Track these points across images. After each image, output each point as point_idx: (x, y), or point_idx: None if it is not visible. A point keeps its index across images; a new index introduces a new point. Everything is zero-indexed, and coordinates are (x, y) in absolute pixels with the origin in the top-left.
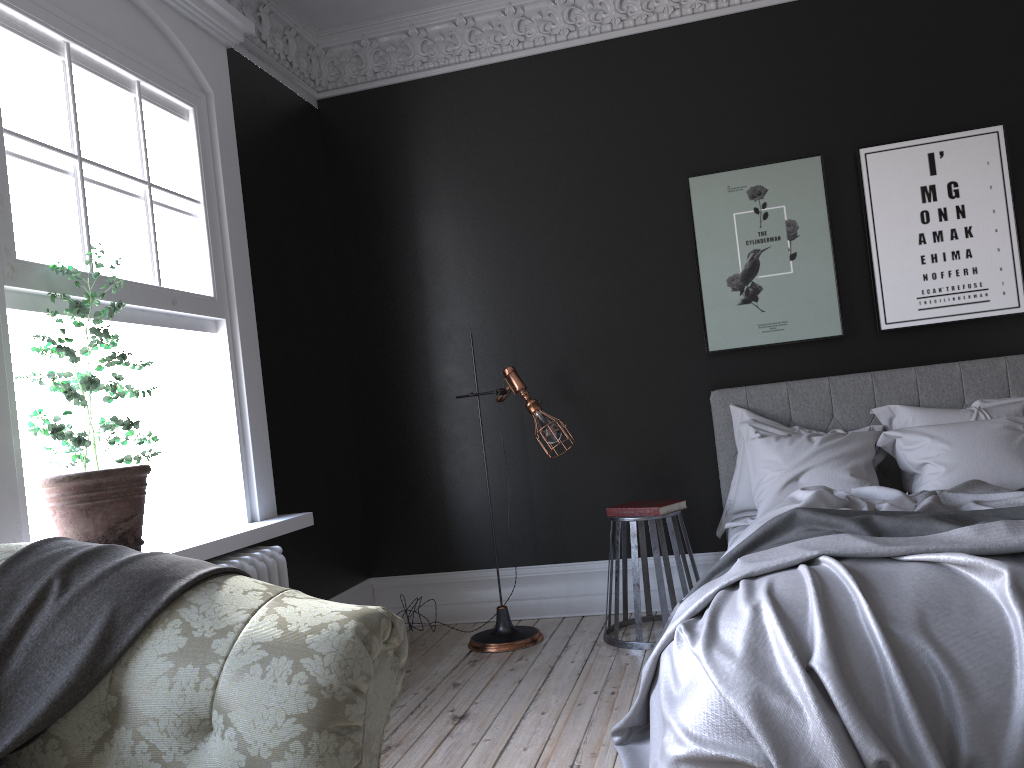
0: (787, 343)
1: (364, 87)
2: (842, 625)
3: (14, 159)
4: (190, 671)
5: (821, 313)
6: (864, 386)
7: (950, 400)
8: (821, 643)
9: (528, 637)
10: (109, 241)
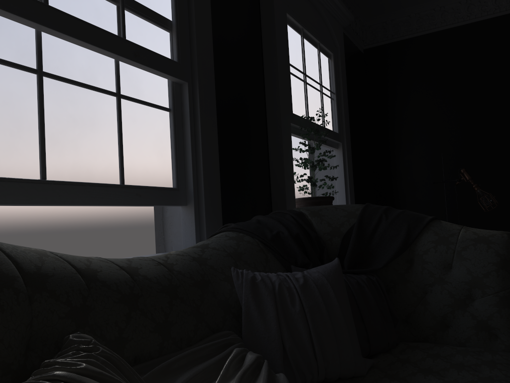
0: None
1: (386, 42)
2: None
3: (291, 75)
4: (442, 247)
5: None
6: None
7: None
8: None
9: None
10: (312, 108)
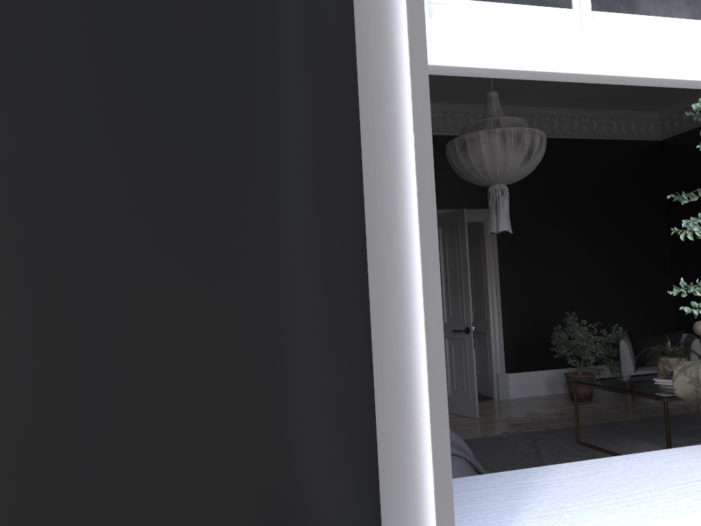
0: None
1: None
2: None
3: None
4: None
5: None
6: None
7: None
8: None
9: None
10: None
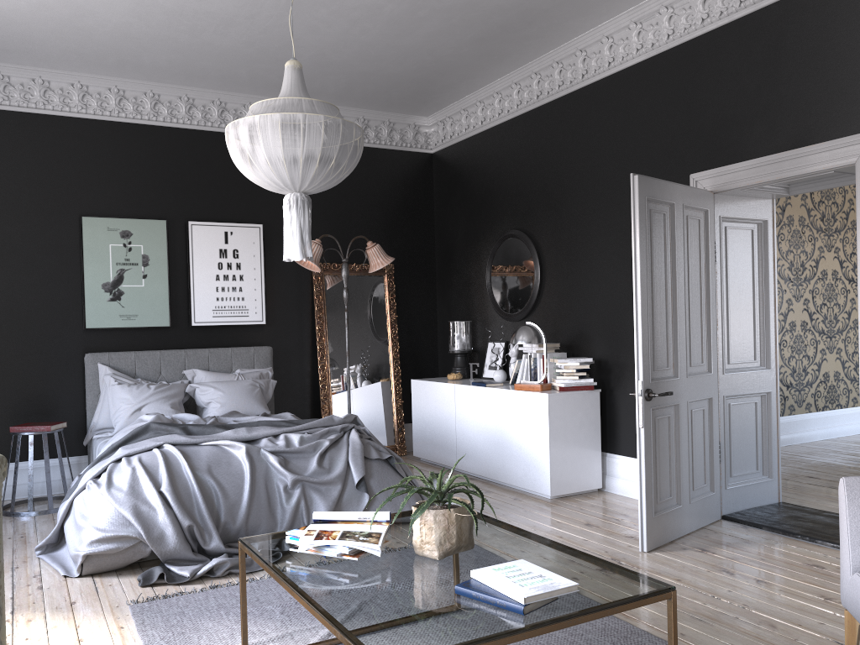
0: (137, 328)
1: None
2: (175, 473)
3: None
4: None
5: (159, 312)
6: (180, 357)
7: (225, 368)
8: (166, 480)
9: None
10: None
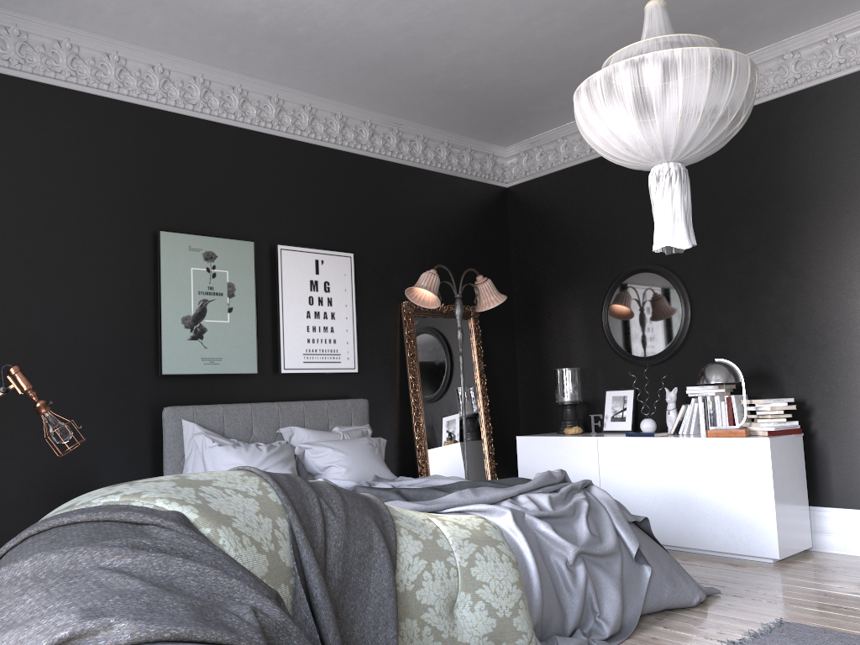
0: (221, 375)
1: None
2: None
3: None
4: (439, 564)
5: (245, 355)
6: (273, 412)
7: (322, 425)
8: None
9: None
10: None
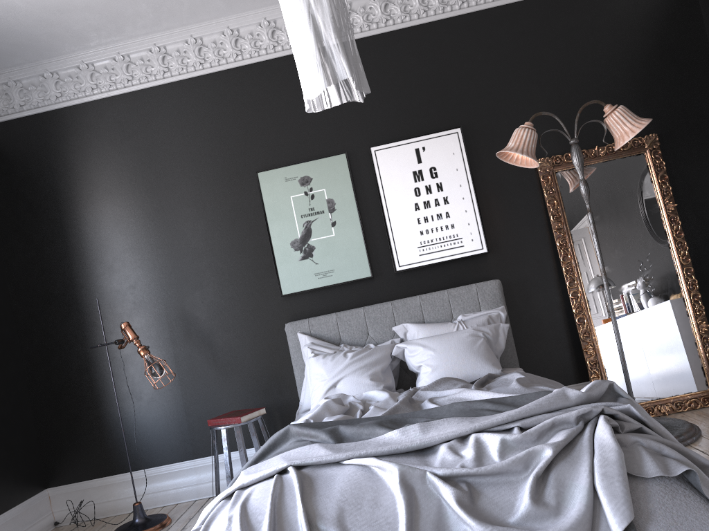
0: (335, 285)
1: (14, 116)
2: (286, 526)
3: None
4: None
5: (356, 262)
6: (387, 311)
7: (443, 316)
8: None
9: (156, 524)
10: None
